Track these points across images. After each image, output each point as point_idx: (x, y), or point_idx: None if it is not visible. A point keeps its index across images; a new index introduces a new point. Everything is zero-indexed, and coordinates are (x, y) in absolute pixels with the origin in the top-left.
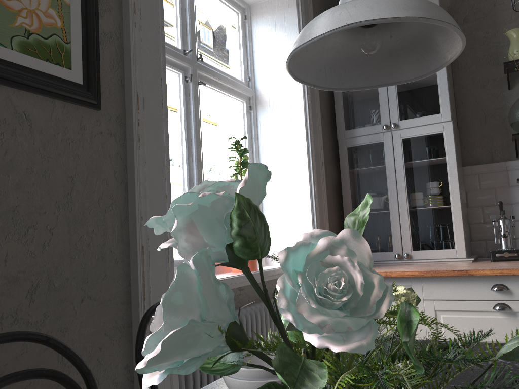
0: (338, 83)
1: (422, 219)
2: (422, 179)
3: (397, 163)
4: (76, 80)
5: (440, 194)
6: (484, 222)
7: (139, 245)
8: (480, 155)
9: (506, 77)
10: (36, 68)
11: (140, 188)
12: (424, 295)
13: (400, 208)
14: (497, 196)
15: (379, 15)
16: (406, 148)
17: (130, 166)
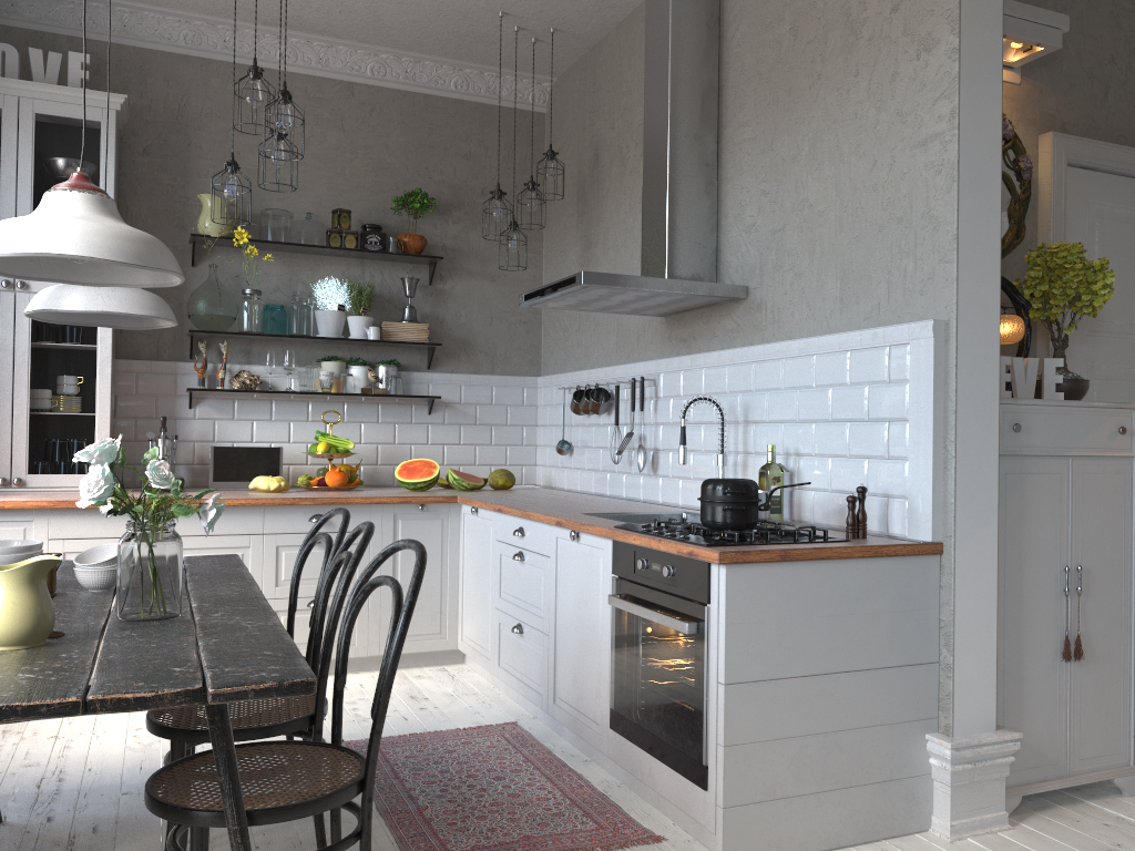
0: (56, 316)
1: (50, 429)
2: (57, 371)
3: (19, 343)
4: None
5: (82, 396)
6: (136, 440)
7: None
8: (142, 347)
9: (191, 249)
10: None
11: None
12: (51, 532)
13: (16, 410)
14: (159, 407)
15: (128, 310)
16: (37, 322)
17: None
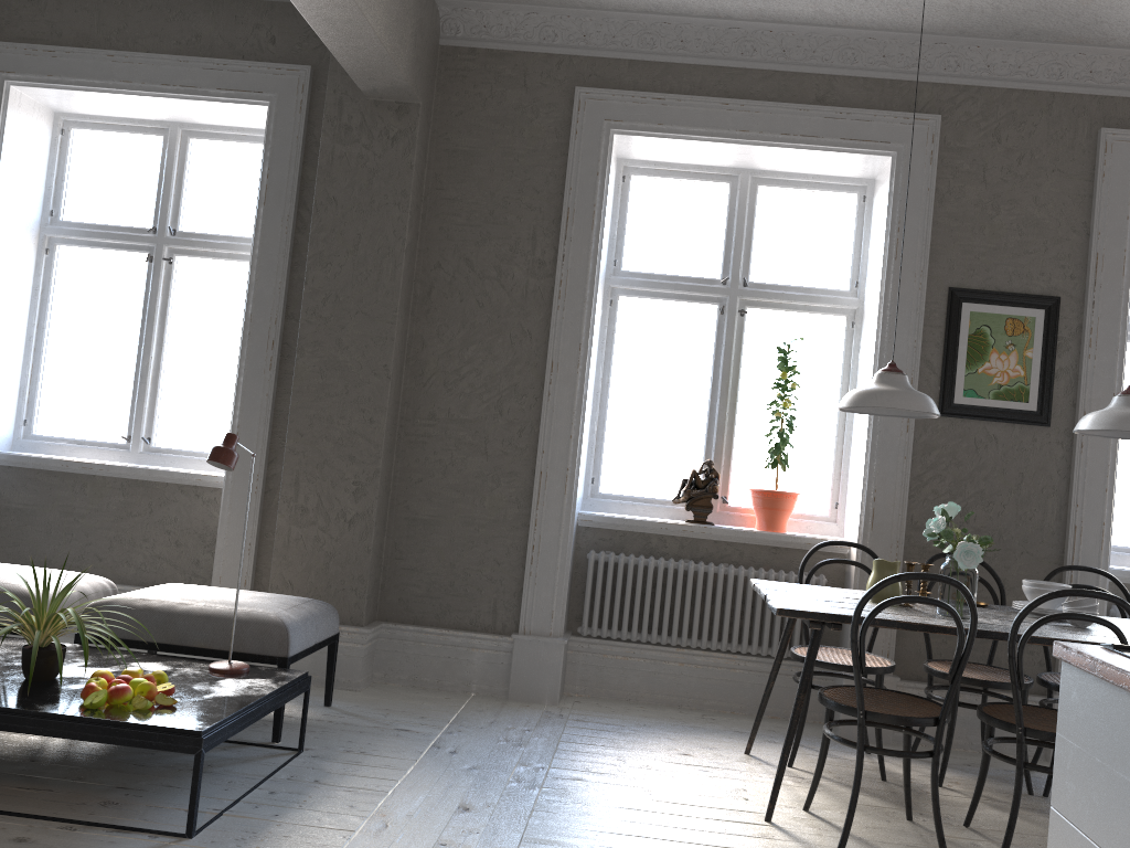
0: None
1: None
2: None
3: None
4: (1031, 409)
5: None
6: None
7: (1071, 525)
8: None
9: None
10: (1002, 406)
11: (1078, 482)
12: None
13: None
14: None
15: (1088, 427)
16: None
17: (1072, 466)
